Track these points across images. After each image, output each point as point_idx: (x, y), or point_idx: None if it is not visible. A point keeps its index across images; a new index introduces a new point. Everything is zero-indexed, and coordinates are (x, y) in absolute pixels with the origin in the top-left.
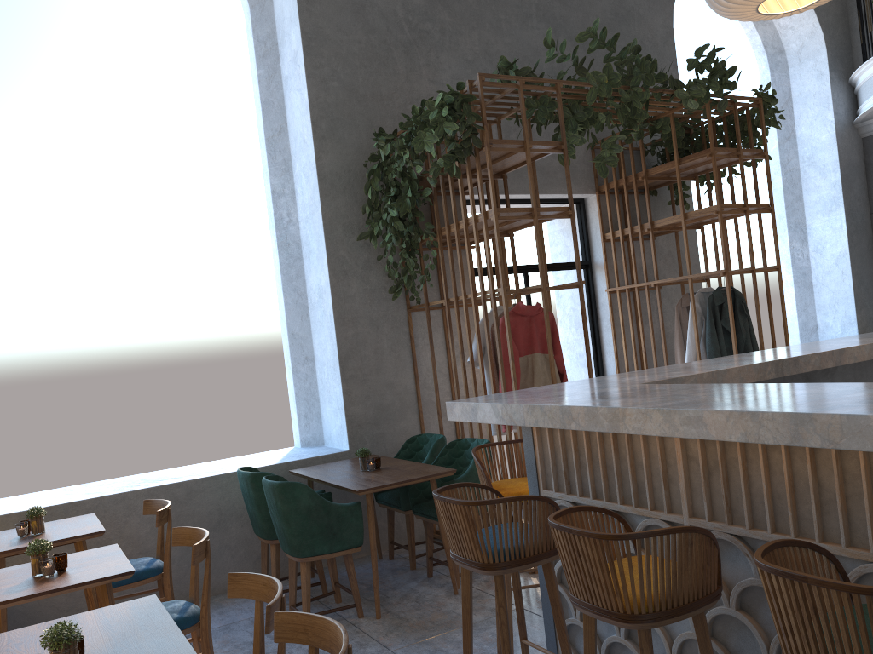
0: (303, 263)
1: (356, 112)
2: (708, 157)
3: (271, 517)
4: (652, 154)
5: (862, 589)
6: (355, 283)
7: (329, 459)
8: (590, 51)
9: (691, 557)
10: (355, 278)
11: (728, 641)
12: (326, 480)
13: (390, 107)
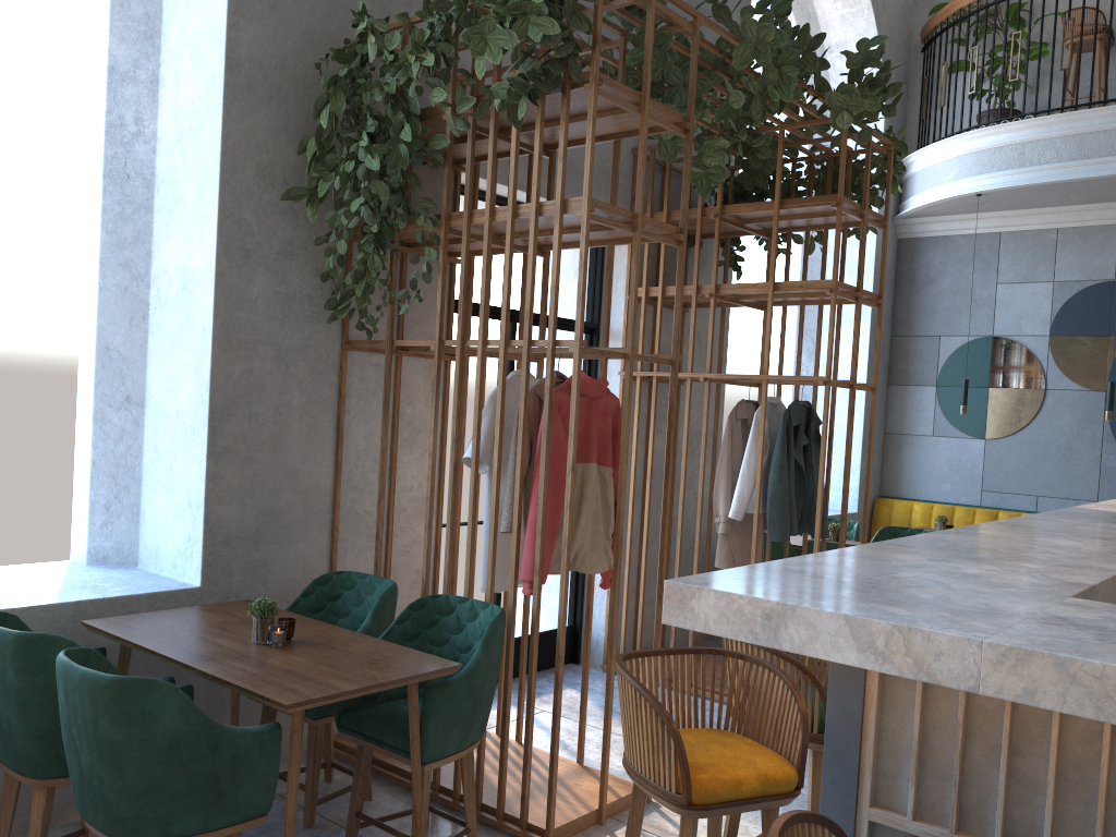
0: (152, 219)
1: None
2: (833, 206)
3: (67, 744)
4: None
5: None
6: (262, 279)
7: (161, 601)
8: None
9: None
10: (262, 269)
11: None
12: (189, 662)
13: None
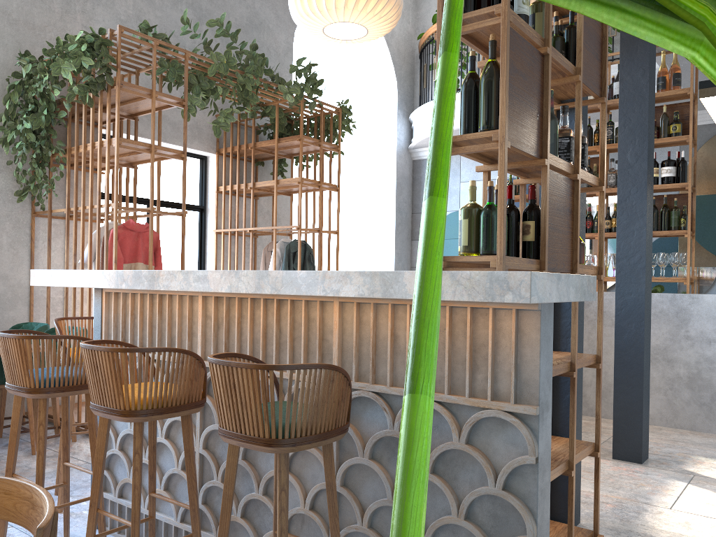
0: None
1: (6, 32)
2: (297, 140)
3: None
4: (264, 134)
5: (258, 366)
6: None
7: None
8: (217, 36)
9: (182, 372)
10: None
11: (216, 450)
12: None
13: (42, 37)
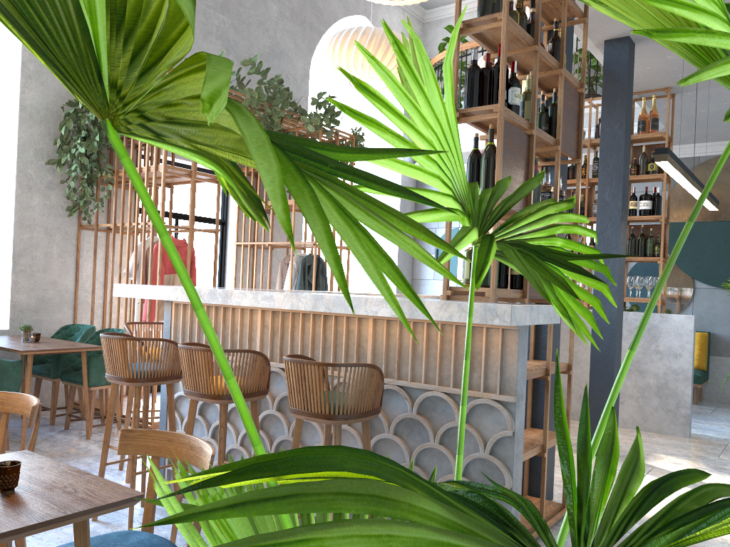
0: None
1: None
2: None
3: None
4: None
5: (324, 363)
6: (38, 198)
7: None
8: (249, 74)
9: (255, 367)
10: (38, 194)
11: (269, 430)
12: None
13: None
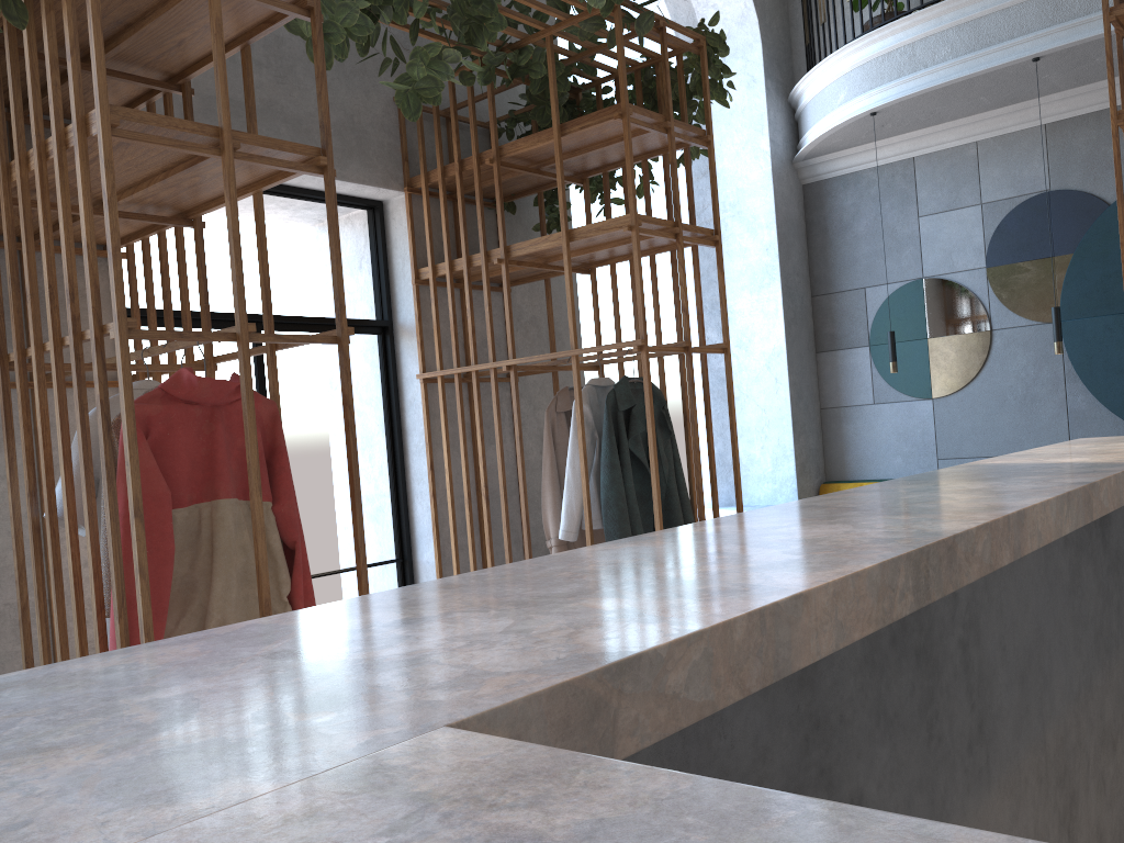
0: None
1: None
2: (616, 118)
3: None
4: (509, 138)
5: None
6: None
7: None
8: None
9: None
10: None
11: None
12: None
13: None
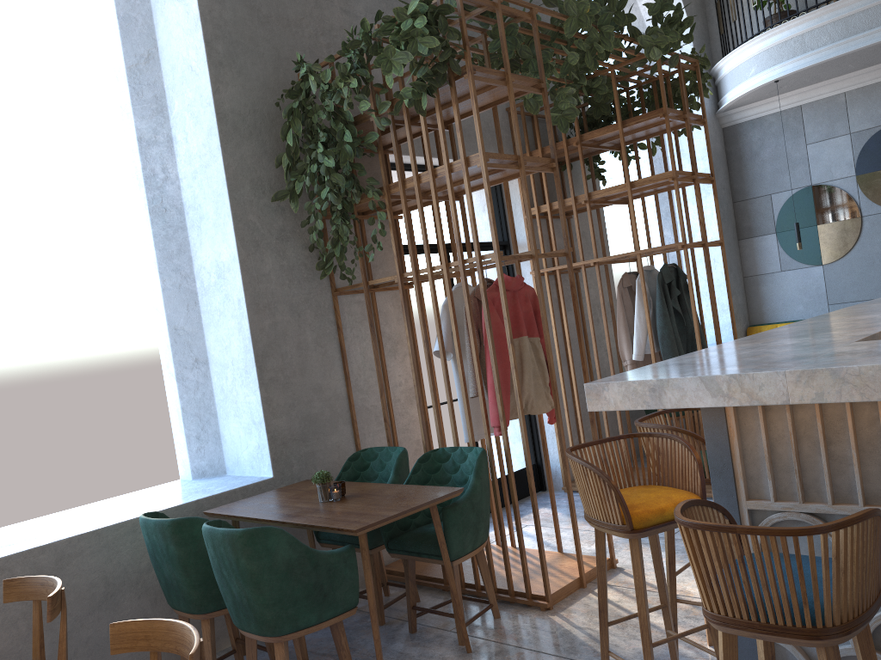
0: (187, 234)
1: (260, 37)
2: (661, 117)
3: (220, 582)
4: None
5: None
6: (270, 258)
7: (249, 491)
8: None
9: None
10: (269, 252)
11: None
12: (283, 520)
13: (300, 36)
